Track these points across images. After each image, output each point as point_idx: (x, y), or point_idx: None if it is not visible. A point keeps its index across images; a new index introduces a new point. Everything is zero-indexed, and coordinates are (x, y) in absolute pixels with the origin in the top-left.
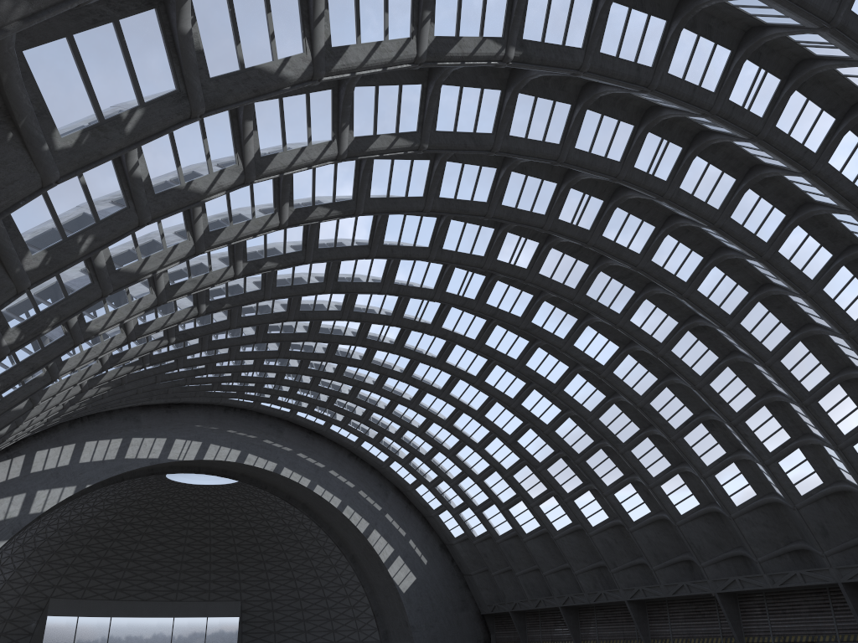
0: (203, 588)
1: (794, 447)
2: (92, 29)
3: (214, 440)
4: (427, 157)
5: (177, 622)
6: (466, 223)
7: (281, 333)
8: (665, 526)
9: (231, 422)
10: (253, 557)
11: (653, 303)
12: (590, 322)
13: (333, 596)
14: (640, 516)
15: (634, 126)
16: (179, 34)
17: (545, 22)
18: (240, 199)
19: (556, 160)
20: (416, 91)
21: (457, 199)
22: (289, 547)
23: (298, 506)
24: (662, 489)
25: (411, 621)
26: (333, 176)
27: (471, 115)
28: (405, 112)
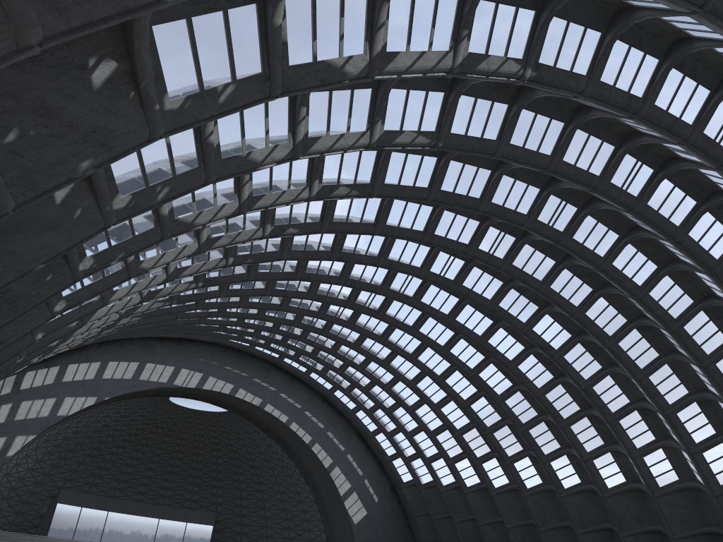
0: (186, 497)
1: (718, 441)
2: (206, 15)
3: (213, 373)
4: (435, 155)
5: (161, 523)
6: (456, 215)
7: (286, 290)
8: (592, 496)
9: (229, 360)
10: (231, 476)
11: (607, 301)
12: (549, 311)
13: (293, 519)
14: (571, 484)
15: (615, 147)
16: (272, 27)
17: (559, 50)
18: (280, 172)
19: (546, 168)
20: (439, 98)
21: (455, 193)
22: (262, 472)
23: (275, 438)
24: (594, 463)
25: None
26: (356, 161)
27: (480, 123)
28: (427, 114)
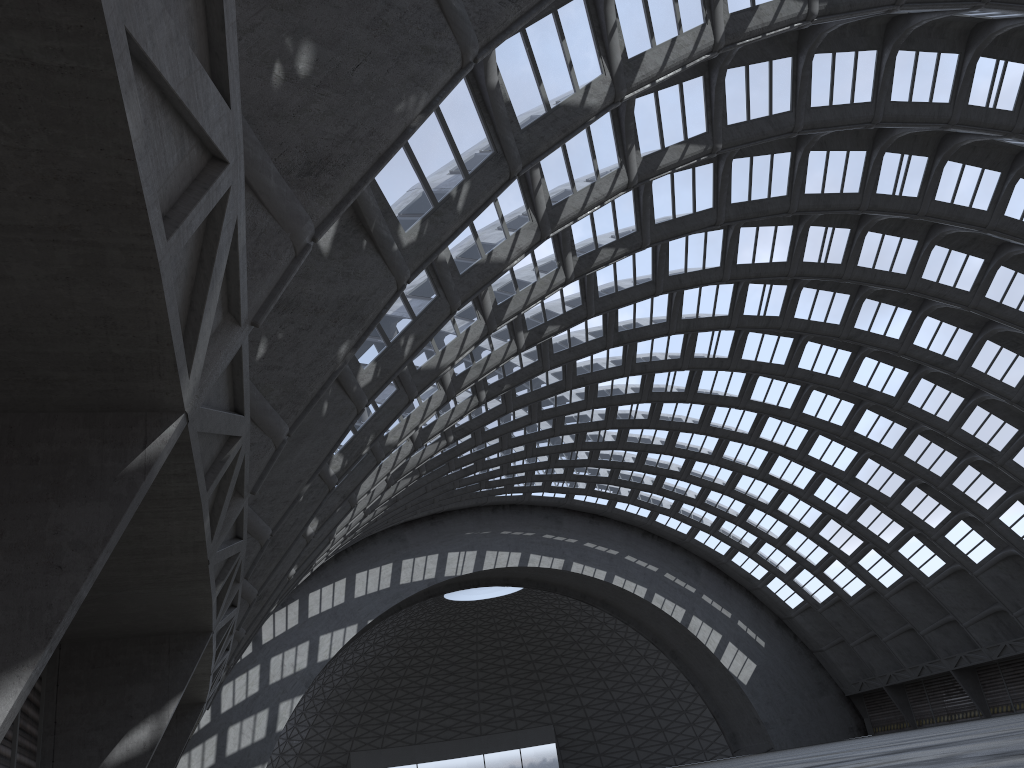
0: (507, 717)
1: None
2: None
3: (489, 546)
4: (709, 160)
5: (488, 759)
6: (758, 228)
7: (557, 407)
8: None
9: (503, 522)
10: (556, 672)
11: (1012, 268)
12: (929, 311)
13: (658, 702)
14: None
15: (959, 55)
16: (488, 90)
17: None
18: (521, 261)
19: (871, 122)
20: (698, 85)
21: (751, 201)
22: (595, 654)
23: (597, 605)
24: None
25: (763, 717)
26: (611, 209)
27: (763, 96)
28: (690, 113)
